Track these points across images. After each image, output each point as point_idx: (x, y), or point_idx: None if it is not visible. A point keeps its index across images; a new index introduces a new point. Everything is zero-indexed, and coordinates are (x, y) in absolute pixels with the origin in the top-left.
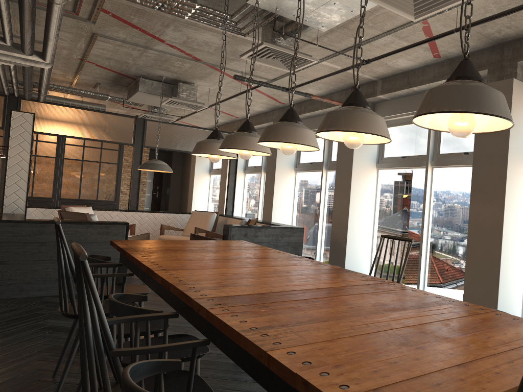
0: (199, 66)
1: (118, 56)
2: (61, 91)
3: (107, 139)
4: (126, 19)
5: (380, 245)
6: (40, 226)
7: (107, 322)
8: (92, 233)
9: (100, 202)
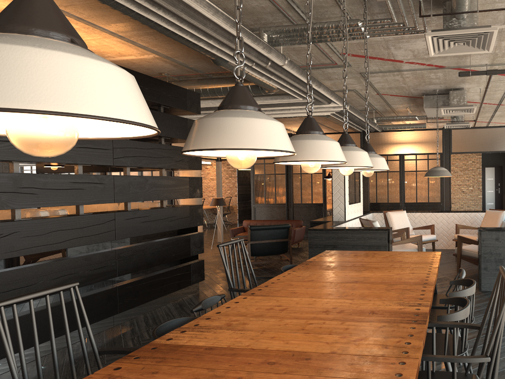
0: (449, 72)
1: (392, 84)
2: (386, 120)
3: (423, 151)
4: (361, 54)
5: (496, 283)
6: (332, 232)
7: (13, 364)
8: (364, 238)
9: (430, 204)
